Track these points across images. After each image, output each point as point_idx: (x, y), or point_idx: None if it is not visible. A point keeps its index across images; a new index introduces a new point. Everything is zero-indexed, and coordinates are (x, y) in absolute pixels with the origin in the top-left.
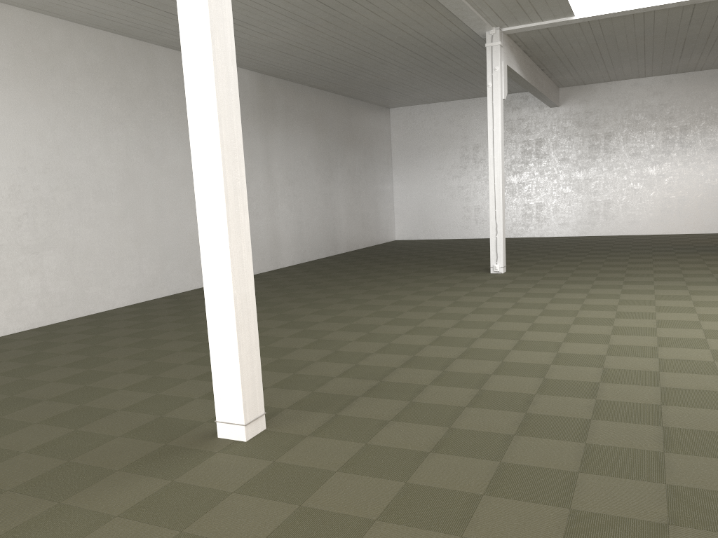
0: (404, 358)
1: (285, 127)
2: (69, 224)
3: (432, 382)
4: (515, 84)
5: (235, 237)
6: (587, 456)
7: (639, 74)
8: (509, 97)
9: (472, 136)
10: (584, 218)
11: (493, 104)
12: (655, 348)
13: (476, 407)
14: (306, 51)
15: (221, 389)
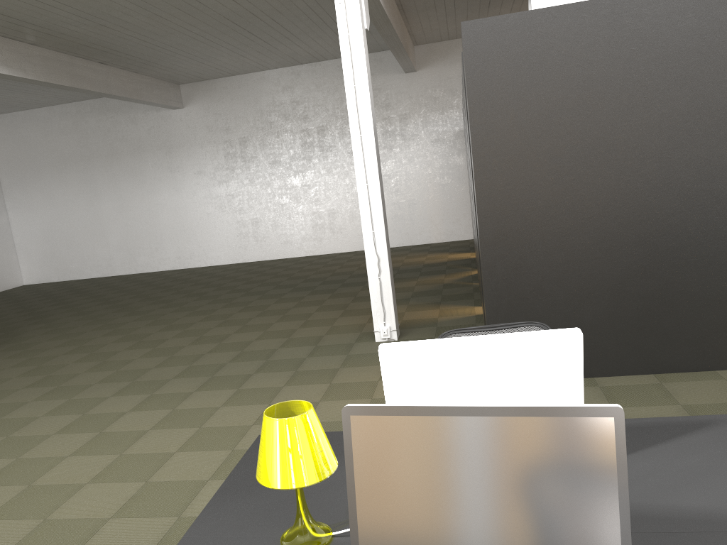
0: None
1: None
2: None
3: None
4: None
5: None
6: None
7: (256, 66)
8: None
9: (92, 149)
10: (234, 241)
11: None
12: None
13: None
14: None
15: None
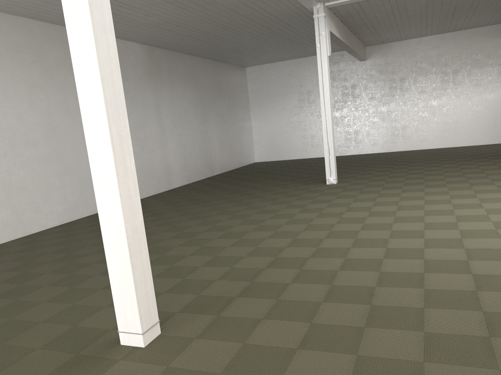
0: (269, 259)
1: (169, 85)
2: (6, 167)
3: (293, 280)
4: (334, 45)
5: (123, 179)
6: (428, 345)
7: (422, 34)
8: (330, 55)
9: (306, 85)
10: (388, 139)
11: (322, 60)
12: (460, 240)
13: (330, 301)
14: (181, 27)
15: (120, 305)
